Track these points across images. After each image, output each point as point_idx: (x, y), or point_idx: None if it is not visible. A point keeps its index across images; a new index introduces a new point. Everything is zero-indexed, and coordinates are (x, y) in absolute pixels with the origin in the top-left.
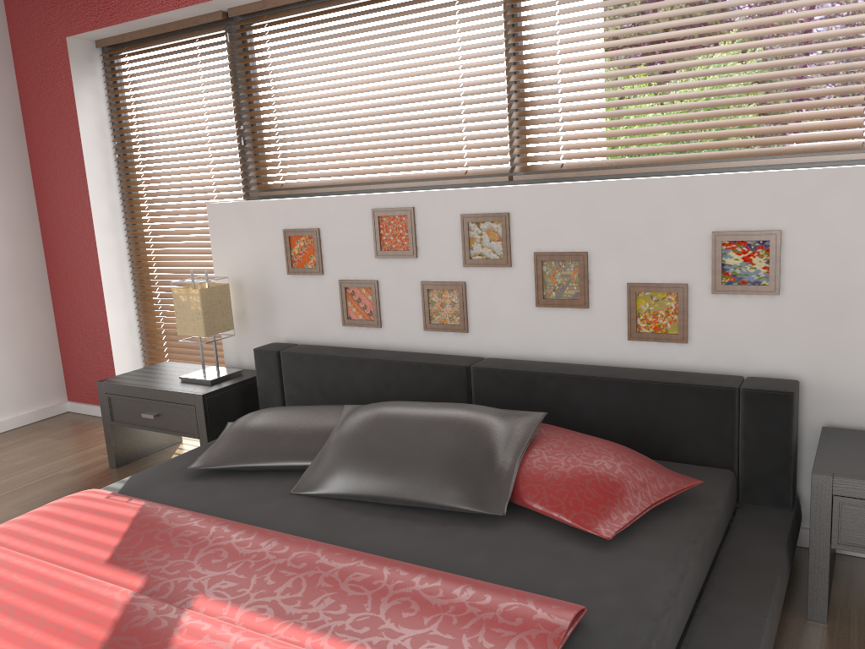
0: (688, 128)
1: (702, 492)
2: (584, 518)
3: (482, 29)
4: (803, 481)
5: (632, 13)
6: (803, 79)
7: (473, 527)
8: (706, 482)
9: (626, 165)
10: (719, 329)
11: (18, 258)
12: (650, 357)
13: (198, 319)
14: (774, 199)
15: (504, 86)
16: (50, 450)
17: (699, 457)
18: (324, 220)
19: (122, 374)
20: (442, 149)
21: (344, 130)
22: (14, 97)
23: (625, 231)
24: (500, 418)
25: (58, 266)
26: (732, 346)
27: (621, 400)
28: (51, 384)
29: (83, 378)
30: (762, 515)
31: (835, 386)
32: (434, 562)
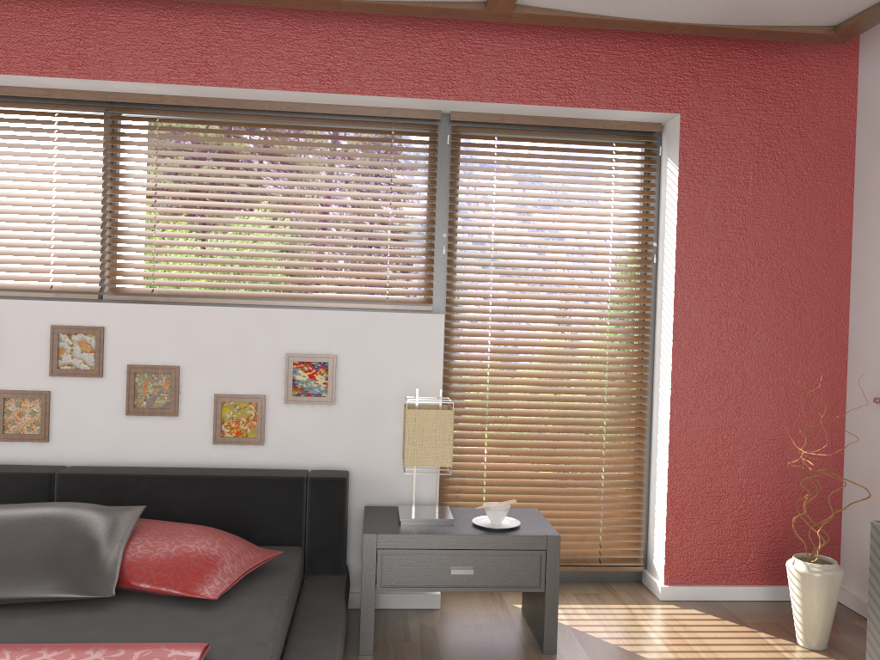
0: (264, 271)
1: (281, 562)
2: (191, 586)
3: (80, 160)
4: (351, 553)
5: (221, 174)
6: (349, 247)
7: (81, 612)
8: (283, 555)
9: (212, 295)
10: (289, 433)
11: None
12: (232, 458)
13: None
14: (332, 331)
15: (100, 213)
16: None
17: (275, 539)
18: None
19: None
20: (26, 262)
21: None
22: None
23: (215, 349)
24: (103, 511)
25: None
26: (299, 446)
27: (209, 495)
28: None
29: None
30: (324, 580)
31: (372, 474)
32: (50, 642)
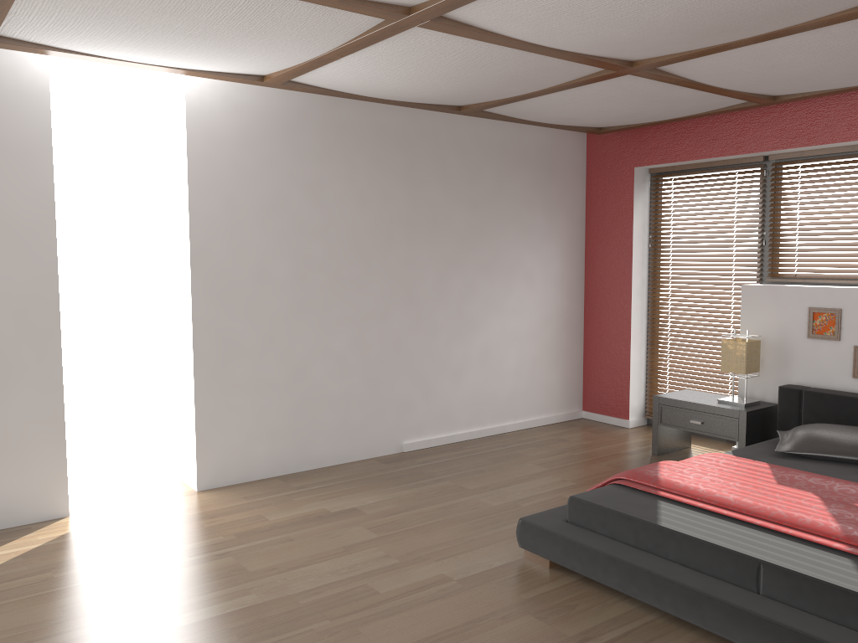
0: None
1: None
2: None
3: None
4: None
5: None
6: None
7: None
8: None
9: None
10: None
11: (570, 308)
12: None
13: (740, 362)
14: None
15: None
16: (596, 439)
17: None
18: (846, 303)
19: (666, 393)
20: None
21: (855, 241)
22: (583, 203)
23: None
24: None
25: (594, 316)
26: None
27: None
28: (575, 397)
29: (599, 395)
30: None
31: None
32: None
